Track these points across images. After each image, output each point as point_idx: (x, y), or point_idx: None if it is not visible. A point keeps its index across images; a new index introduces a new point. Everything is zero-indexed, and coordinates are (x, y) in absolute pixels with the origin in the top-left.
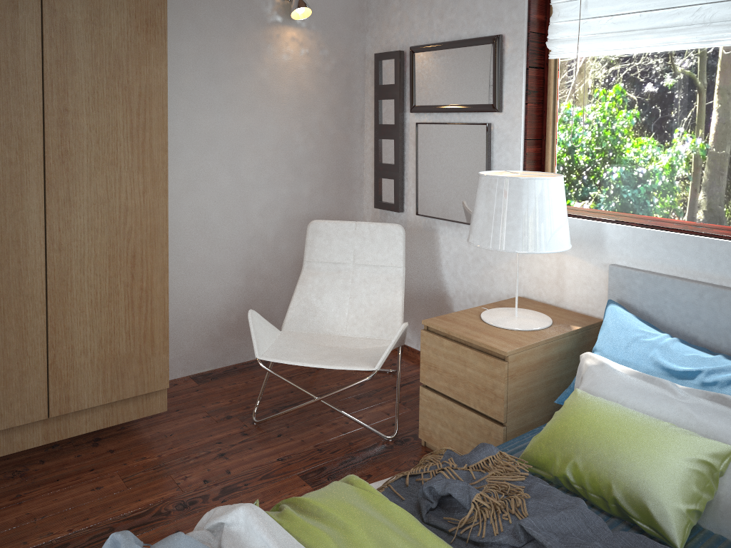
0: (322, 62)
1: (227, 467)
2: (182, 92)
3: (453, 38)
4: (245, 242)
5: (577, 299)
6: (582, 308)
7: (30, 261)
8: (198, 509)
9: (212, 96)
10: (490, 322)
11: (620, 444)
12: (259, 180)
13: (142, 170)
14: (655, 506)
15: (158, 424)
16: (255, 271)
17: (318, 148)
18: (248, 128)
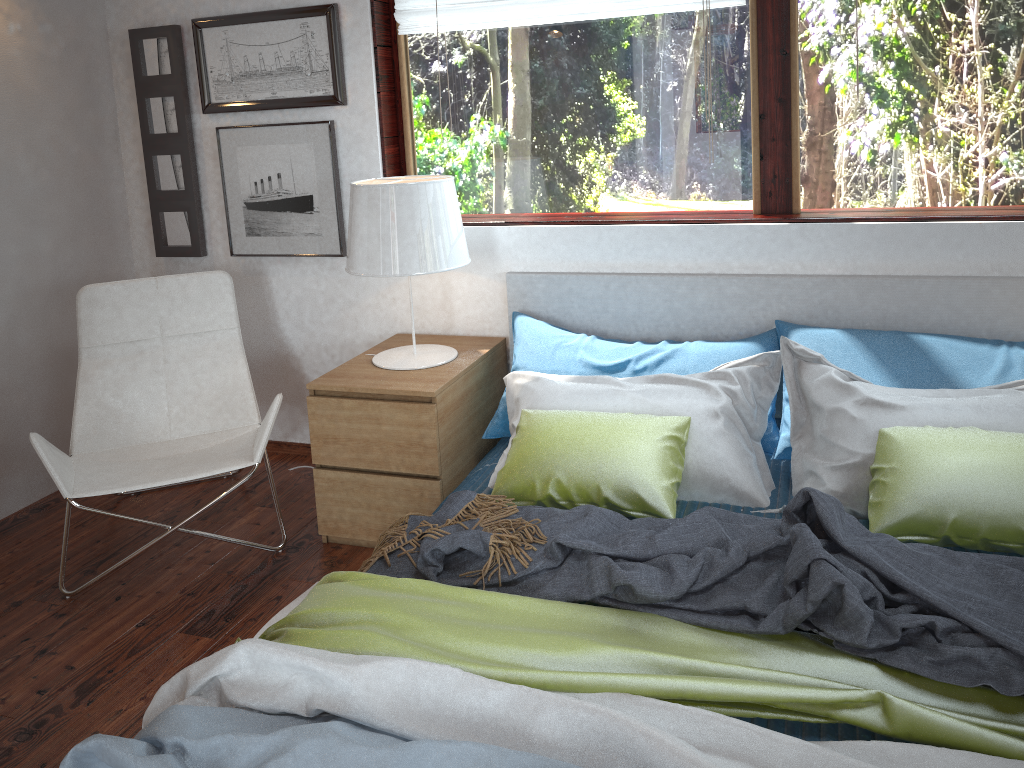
0: (45, 44)
1: (64, 663)
2: None
3: (261, 7)
4: None
5: (471, 321)
6: (478, 330)
7: None
8: (57, 727)
9: None
10: (391, 367)
11: (598, 445)
12: None
13: None
14: (646, 491)
15: None
16: None
17: (57, 177)
18: None
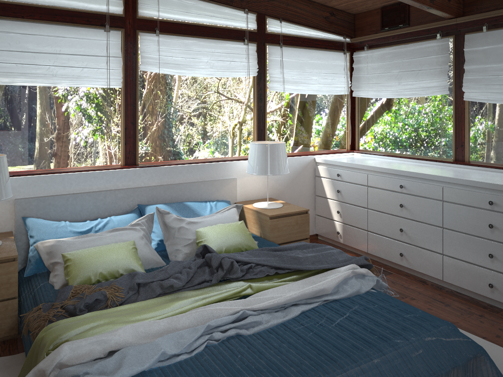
0: None
1: None
2: None
3: None
4: None
5: None
6: None
7: None
8: None
9: None
10: None
11: (112, 255)
12: None
13: None
14: (135, 267)
15: None
16: None
17: None
18: None
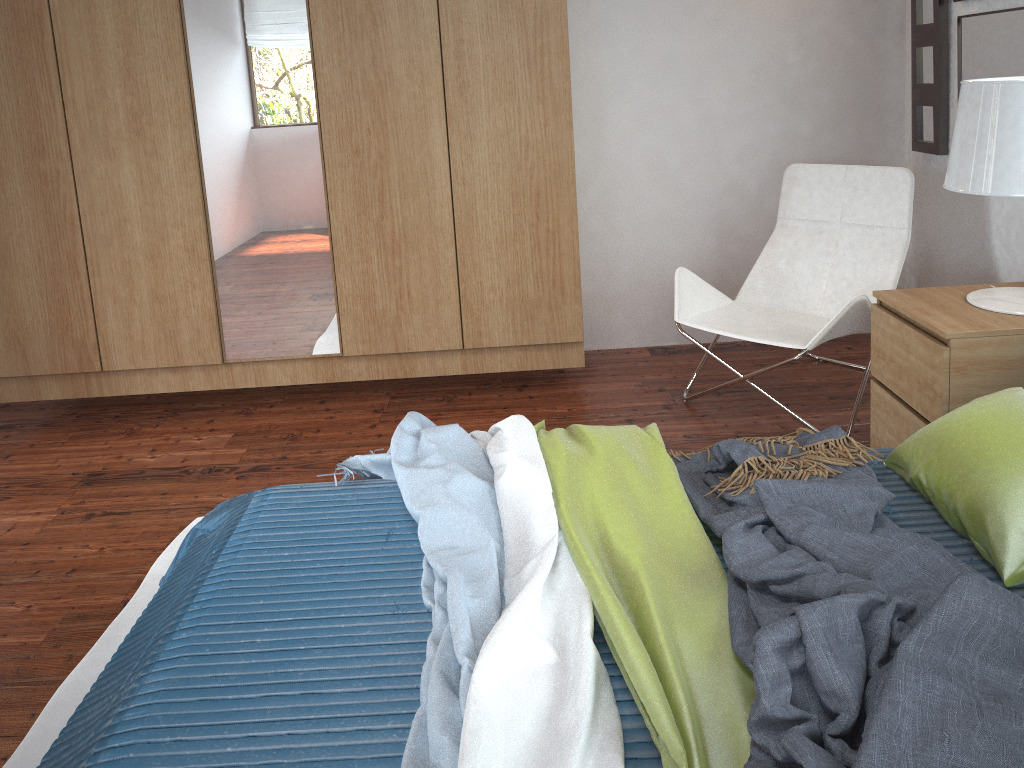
0: None
1: None
2: (627, 9)
3: None
4: (716, 194)
5: None
6: None
7: (437, 194)
8: None
9: (666, 10)
10: (970, 301)
11: (991, 447)
12: (734, 115)
13: (542, 101)
14: (994, 524)
15: (587, 384)
16: (731, 231)
17: (825, 67)
18: (717, 47)
